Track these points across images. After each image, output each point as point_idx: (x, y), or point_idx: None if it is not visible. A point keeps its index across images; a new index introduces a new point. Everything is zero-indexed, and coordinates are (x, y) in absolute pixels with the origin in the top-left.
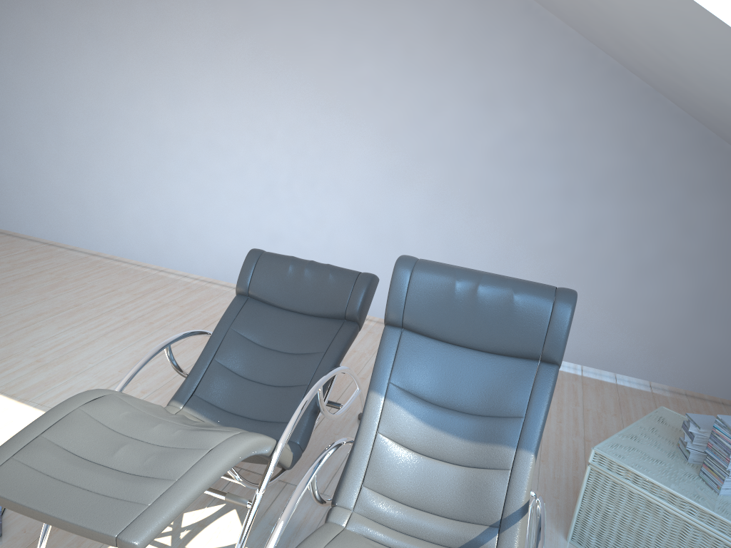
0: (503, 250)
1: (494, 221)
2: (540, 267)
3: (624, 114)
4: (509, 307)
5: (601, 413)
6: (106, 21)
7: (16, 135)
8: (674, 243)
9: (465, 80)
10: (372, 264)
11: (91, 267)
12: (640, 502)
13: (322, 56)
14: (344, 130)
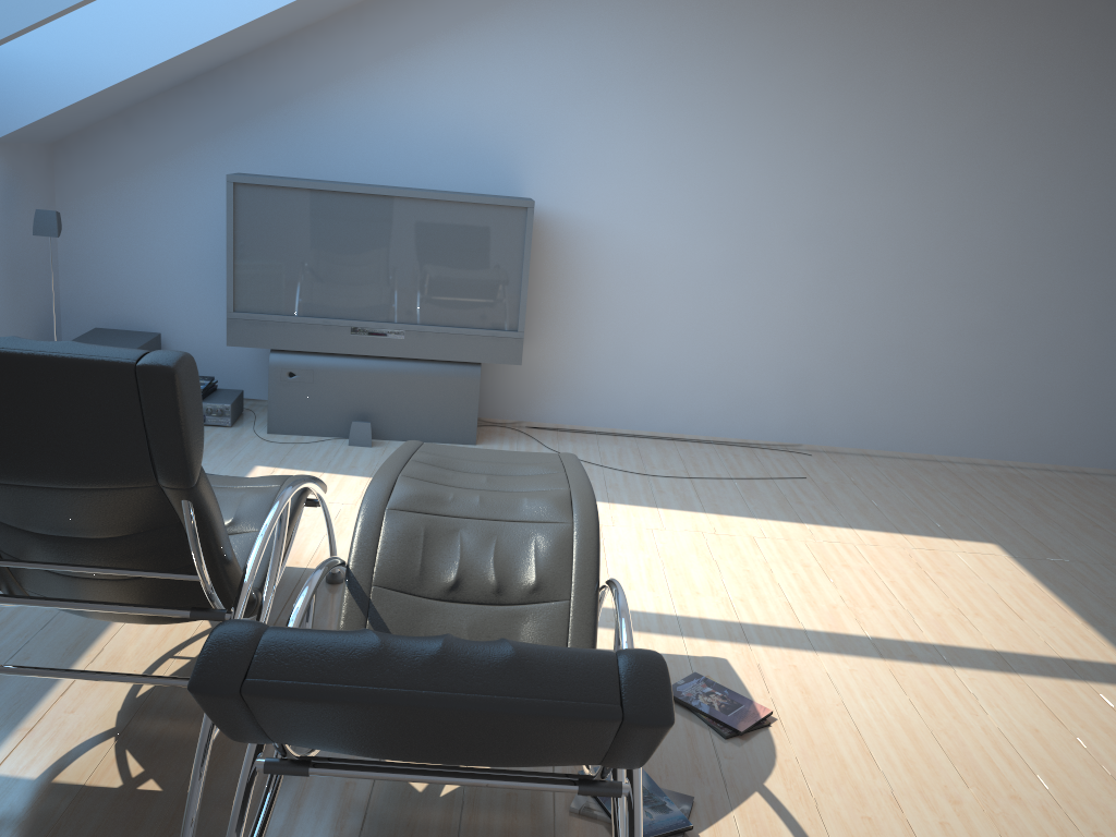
0: None
1: None
2: None
3: None
4: None
5: None
6: None
7: None
8: None
9: None
10: None
11: None
12: None
13: None
14: None
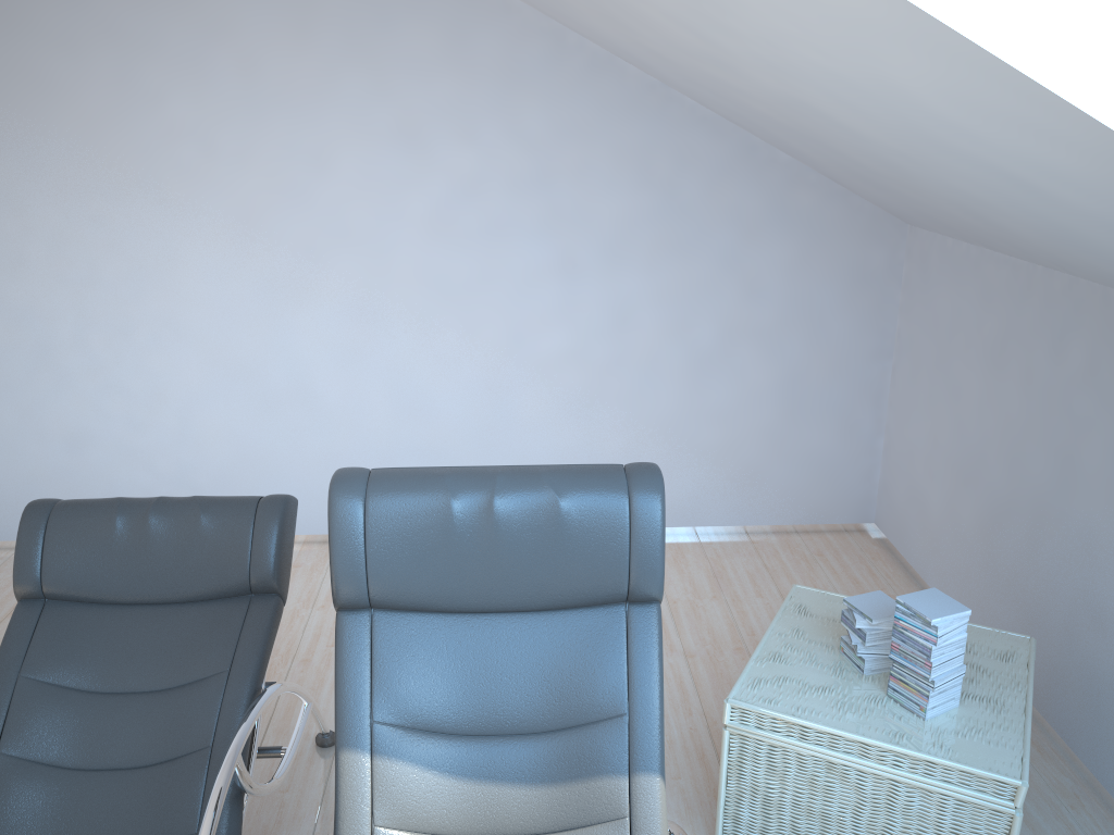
0: (488, 378)
1: (462, 334)
2: (551, 392)
3: (627, 129)
4: (556, 525)
5: (695, 601)
6: None
7: None
8: (737, 315)
9: (361, 107)
10: (272, 448)
11: None
12: (817, 767)
13: (85, 96)
14: (163, 225)
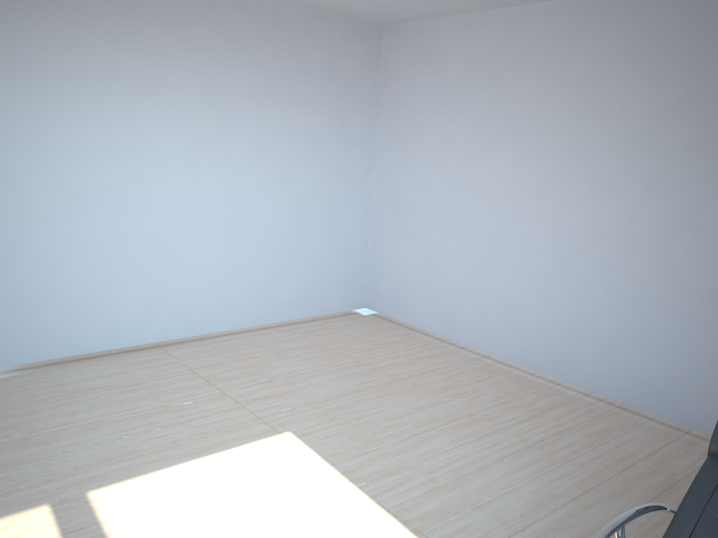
0: None
1: None
2: None
3: None
4: None
5: None
6: (523, 114)
7: (423, 231)
8: None
9: None
10: None
11: (482, 370)
12: None
13: None
14: None
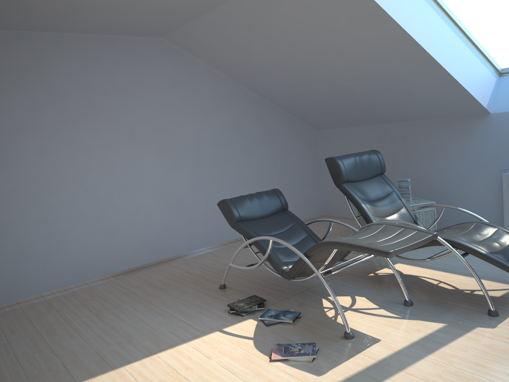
0: (231, 187)
1: (223, 175)
2: (247, 189)
3: (256, 110)
4: (369, 159)
5: None
6: None
7: None
8: (287, 159)
9: (191, 108)
10: (173, 223)
11: None
12: None
13: (111, 110)
14: (136, 150)
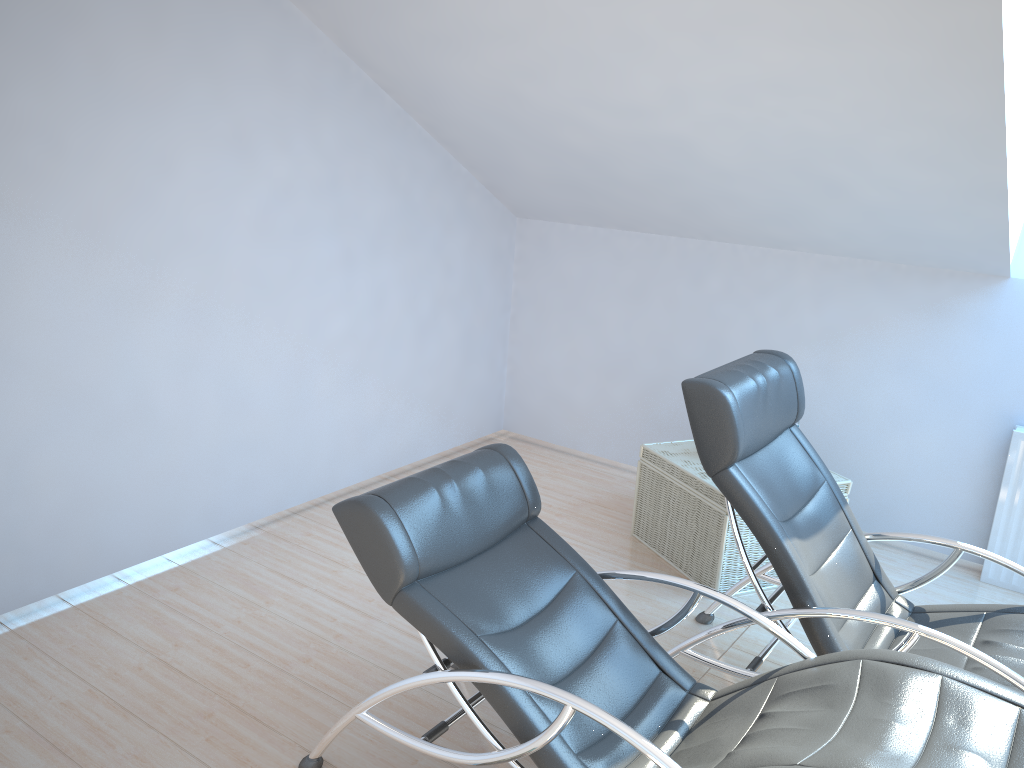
0: (294, 365)
1: (277, 327)
2: (336, 369)
3: (384, 145)
4: (779, 387)
5: None
6: None
7: None
8: (441, 289)
9: (202, 113)
10: (110, 477)
11: None
12: None
13: None
14: None
